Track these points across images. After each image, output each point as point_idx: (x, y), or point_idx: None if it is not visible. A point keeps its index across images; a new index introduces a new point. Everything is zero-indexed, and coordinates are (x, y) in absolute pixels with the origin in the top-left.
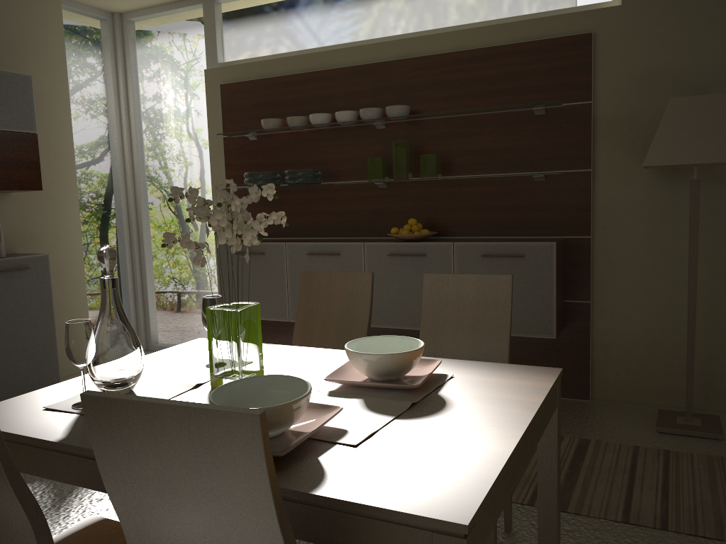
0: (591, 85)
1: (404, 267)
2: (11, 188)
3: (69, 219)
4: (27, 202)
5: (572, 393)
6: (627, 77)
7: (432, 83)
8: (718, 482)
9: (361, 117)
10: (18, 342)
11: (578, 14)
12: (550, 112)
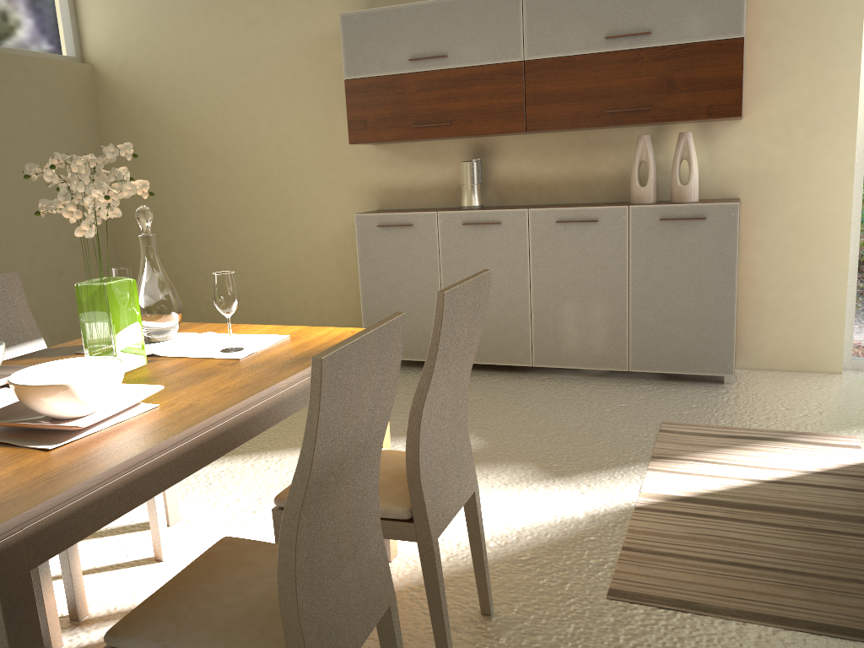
0: None
1: None
2: (694, 117)
3: (833, 153)
4: (764, 131)
5: None
6: None
7: None
8: None
9: None
10: (680, 306)
11: None
12: None
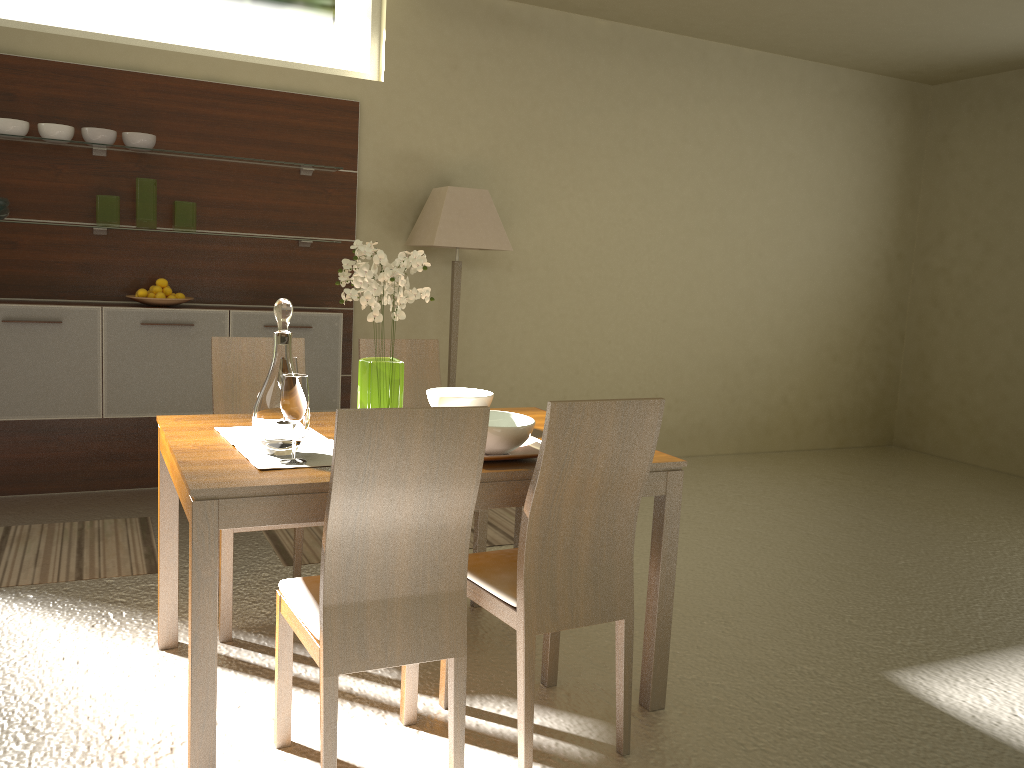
0: (357, 155)
1: (163, 339)
2: None
3: None
4: None
5: None
6: (387, 154)
7: (177, 113)
8: (511, 511)
9: (86, 138)
10: None
11: (344, 79)
12: (317, 174)
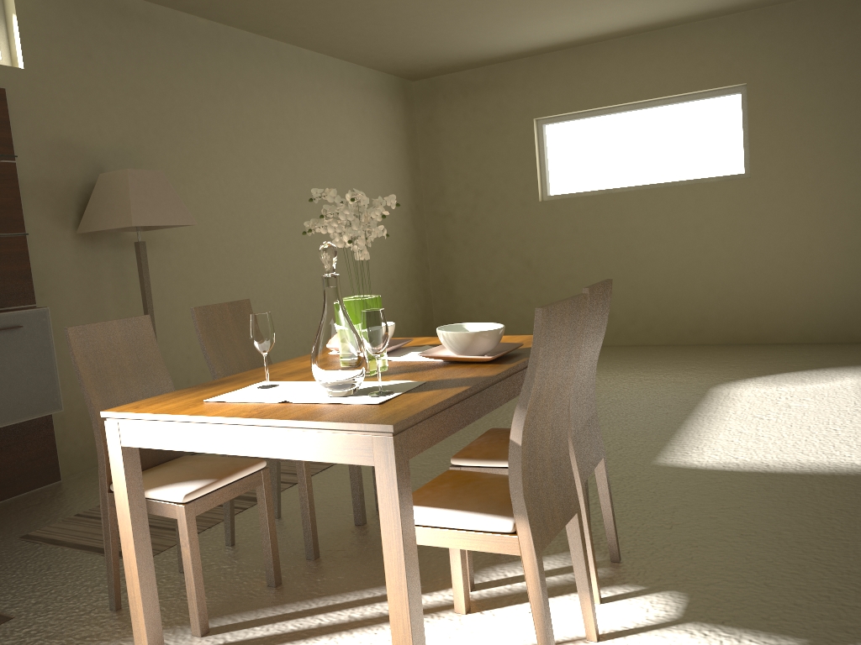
0: (13, 144)
1: None
2: None
3: None
4: None
5: (44, 480)
6: (40, 142)
7: None
8: None
9: None
10: None
11: None
12: None
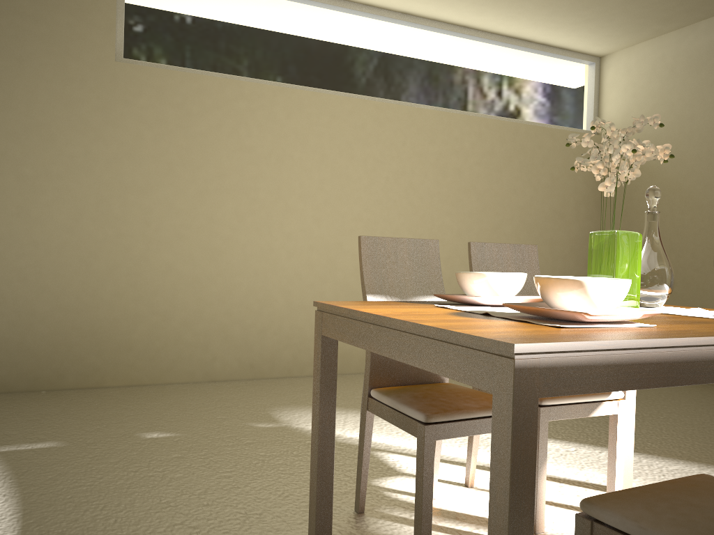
0: None
1: None
2: None
3: None
4: None
5: None
6: None
7: None
8: None
9: None
10: None
11: None
12: None
